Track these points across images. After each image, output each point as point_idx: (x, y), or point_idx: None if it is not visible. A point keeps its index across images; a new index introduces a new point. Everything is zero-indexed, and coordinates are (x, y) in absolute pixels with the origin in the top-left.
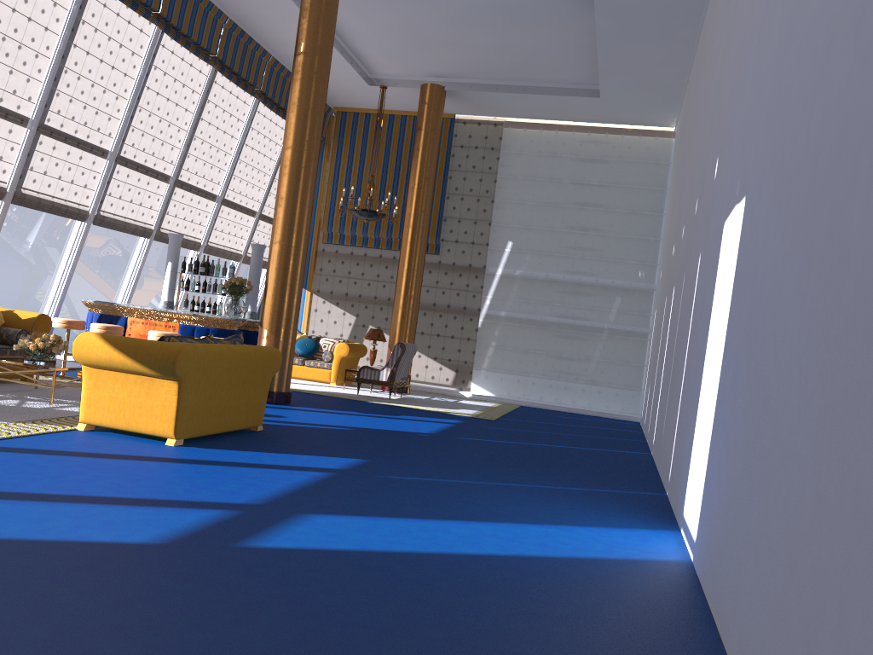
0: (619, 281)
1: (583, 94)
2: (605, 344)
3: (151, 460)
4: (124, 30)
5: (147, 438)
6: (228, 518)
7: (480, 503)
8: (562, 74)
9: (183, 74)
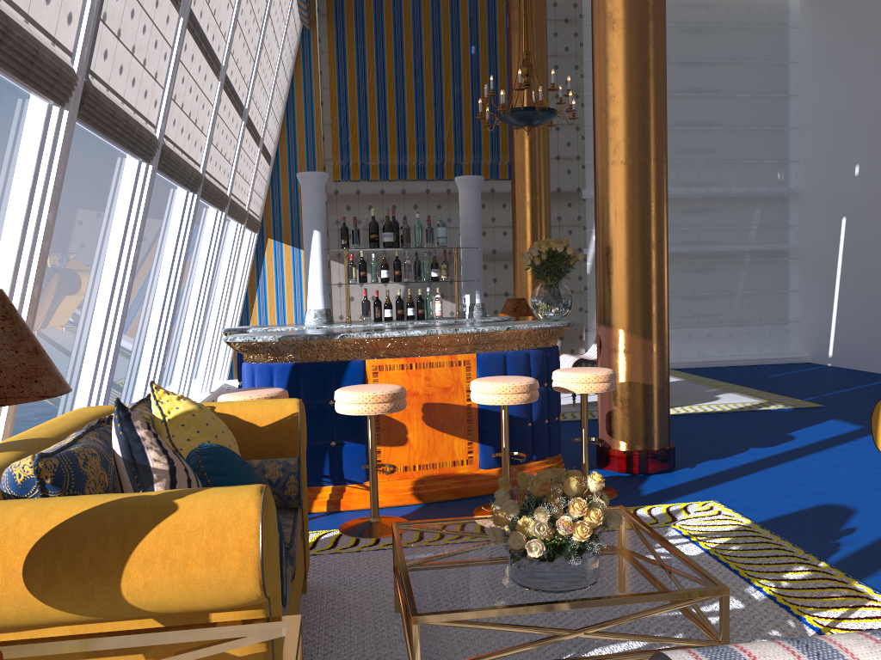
0: (755, 188)
1: None
2: (749, 272)
3: None
4: None
5: None
6: None
7: None
8: None
9: None
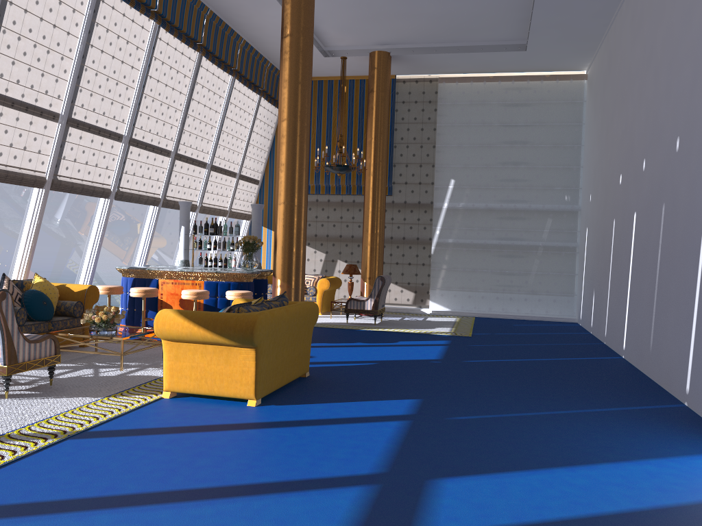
0: (549, 205)
1: (511, 49)
2: (541, 260)
3: (250, 427)
4: (129, 28)
5: (226, 400)
6: (374, 496)
7: (557, 441)
8: (493, 33)
9: (177, 62)
